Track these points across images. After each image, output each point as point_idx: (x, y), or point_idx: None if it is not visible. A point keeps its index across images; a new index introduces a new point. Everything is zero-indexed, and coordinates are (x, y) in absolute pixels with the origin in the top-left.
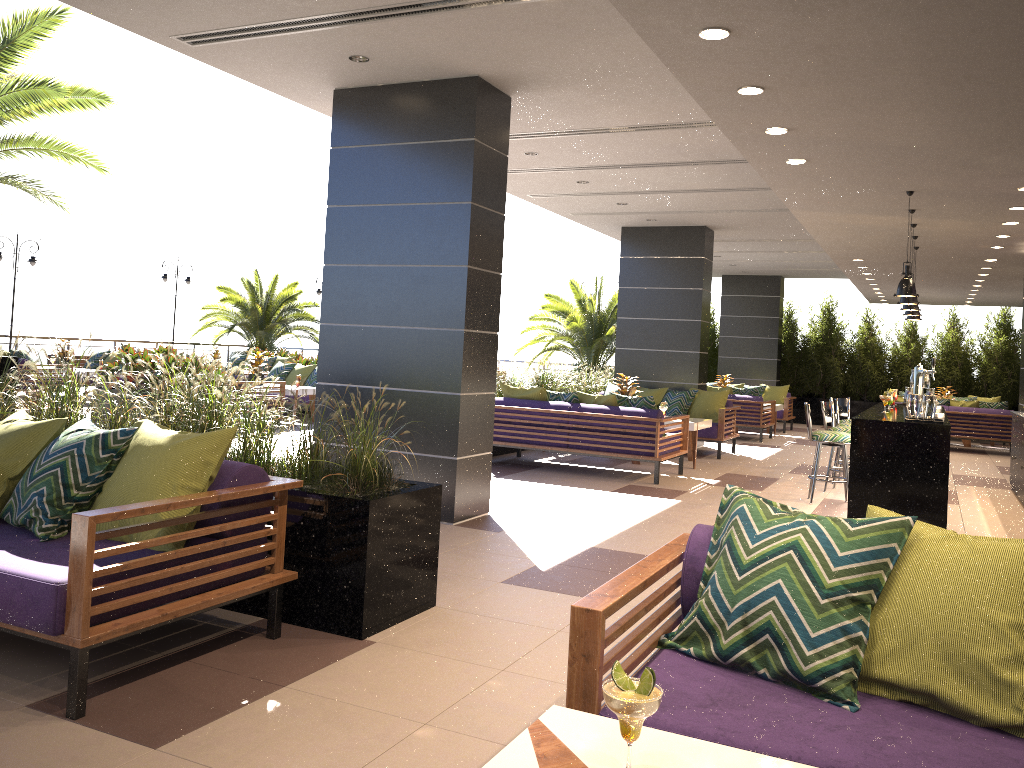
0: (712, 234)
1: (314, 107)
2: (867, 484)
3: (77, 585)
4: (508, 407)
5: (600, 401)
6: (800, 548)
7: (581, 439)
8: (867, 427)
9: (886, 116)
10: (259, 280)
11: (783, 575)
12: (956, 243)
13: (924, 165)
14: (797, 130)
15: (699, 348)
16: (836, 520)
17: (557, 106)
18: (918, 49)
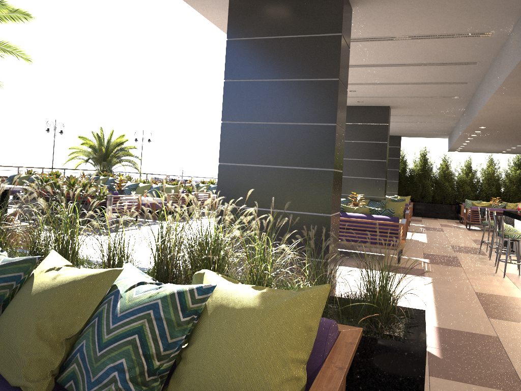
0: (390, 111)
1: (204, 13)
2: None
3: None
4: None
5: (358, 211)
6: None
7: (348, 235)
8: None
9: None
10: (103, 133)
11: None
12: None
13: None
14: None
15: (385, 176)
16: None
17: (376, 18)
18: None
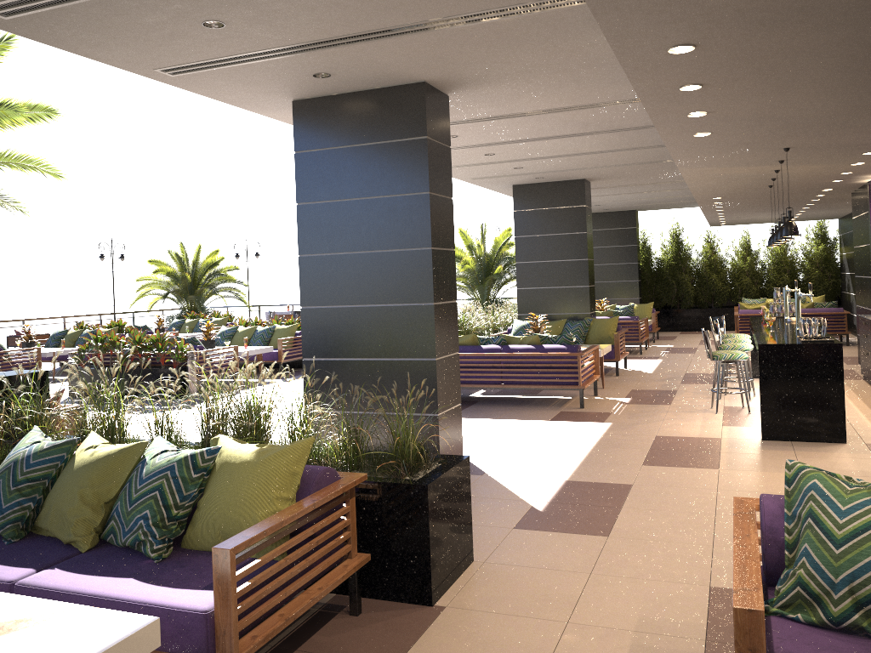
0: (589, 185)
1: (269, 115)
2: (776, 398)
3: (224, 611)
4: None
5: (525, 341)
6: None
7: (513, 376)
8: (772, 350)
9: (796, 97)
10: (185, 251)
11: None
12: (805, 180)
13: (808, 129)
14: (715, 112)
15: (588, 282)
16: None
17: (486, 99)
18: (849, 48)
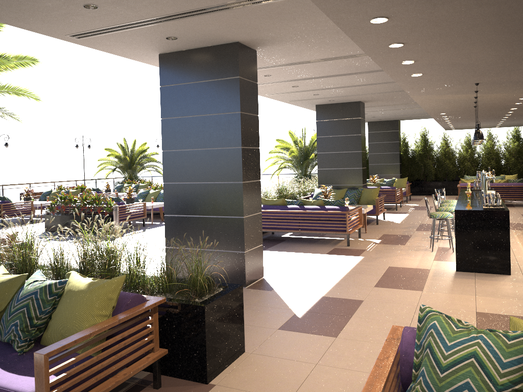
0: (363, 105)
1: (148, 63)
2: (465, 244)
3: None
4: (266, 210)
5: (314, 203)
6: (478, 357)
7: (306, 225)
8: (463, 214)
9: (471, 51)
10: (126, 143)
11: (470, 375)
12: (497, 103)
13: (487, 71)
14: (419, 61)
15: (361, 166)
16: (497, 335)
17: (281, 52)
18: (496, 19)
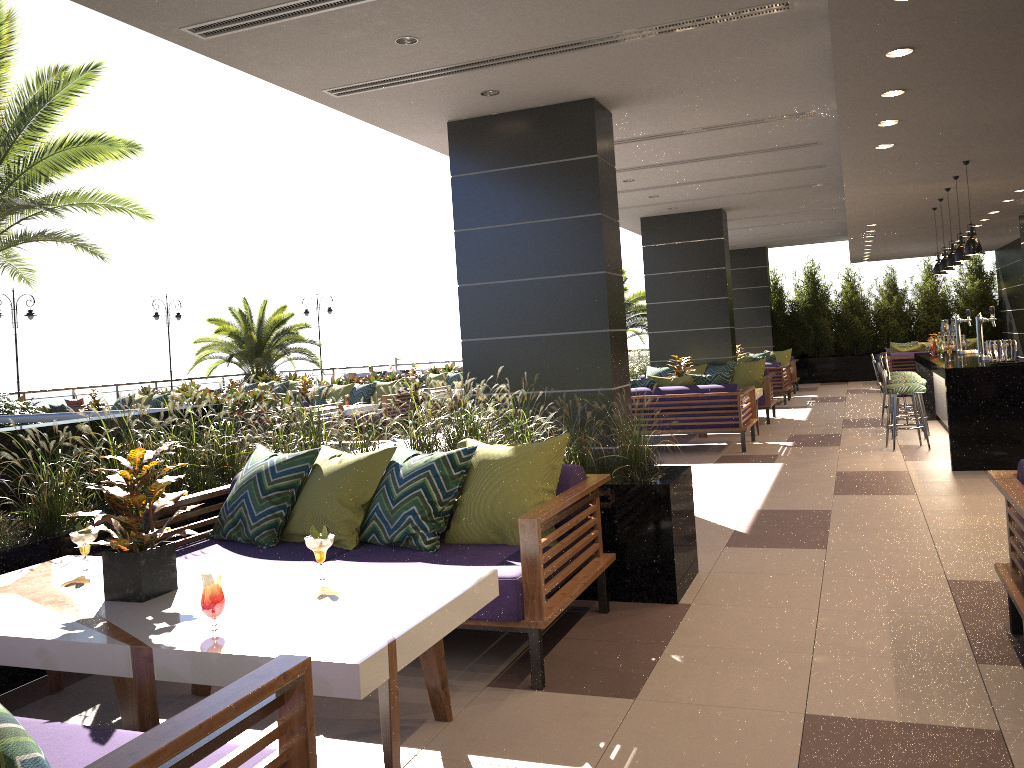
0: (725, 215)
1: (415, 139)
2: (966, 425)
3: (533, 577)
4: None
5: (677, 382)
6: None
7: (666, 420)
8: (960, 374)
9: (993, 102)
10: (248, 308)
11: None
12: (973, 201)
13: (995, 138)
14: (906, 120)
15: (729, 323)
16: None
17: (648, 116)
18: None
